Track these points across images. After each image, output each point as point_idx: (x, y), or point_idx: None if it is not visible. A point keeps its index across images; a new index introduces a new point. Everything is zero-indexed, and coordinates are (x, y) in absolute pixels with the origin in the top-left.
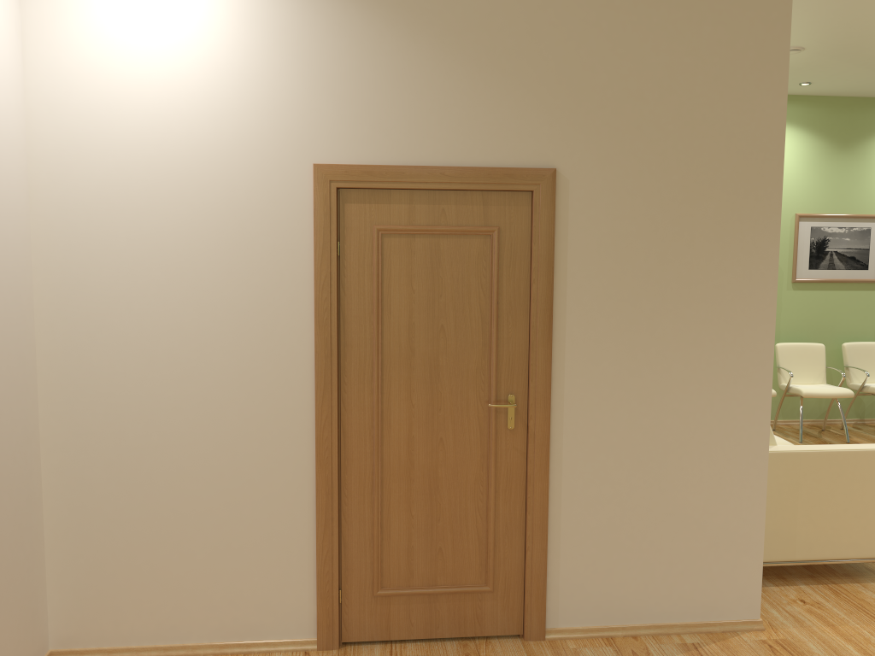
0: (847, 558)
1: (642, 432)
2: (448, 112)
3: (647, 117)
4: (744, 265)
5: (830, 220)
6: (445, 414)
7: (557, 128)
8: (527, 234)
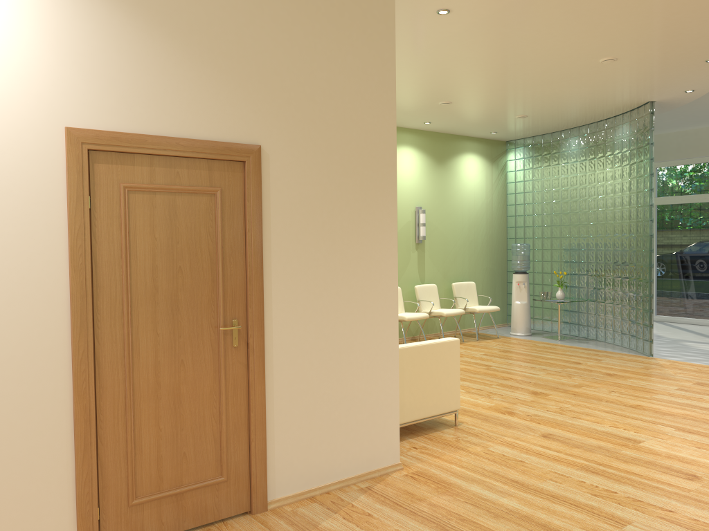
0: (432, 415)
1: (324, 340)
2: (179, 95)
3: (317, 114)
4: (379, 219)
5: None
6: (185, 340)
7: (260, 115)
8: (242, 194)
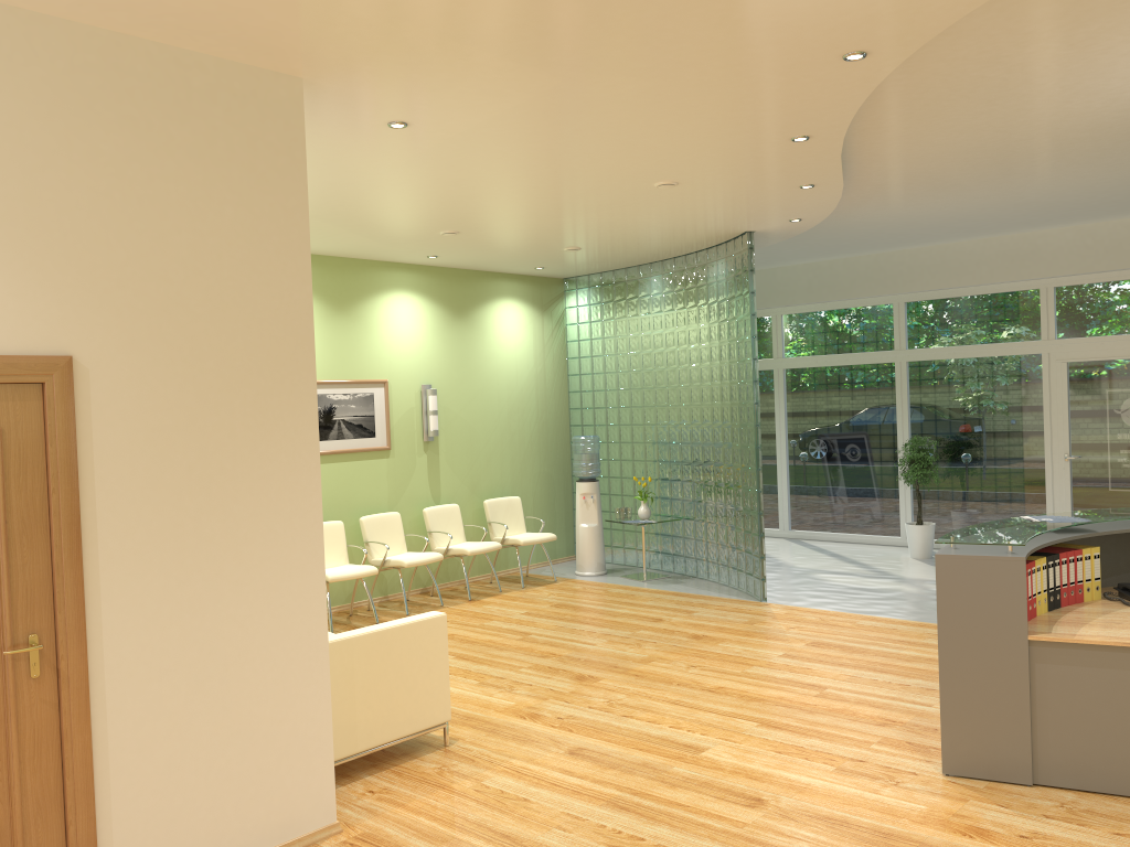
0: (404, 735)
1: (198, 648)
2: None
3: (174, 299)
4: (288, 452)
5: (334, 387)
6: None
7: (70, 309)
8: (40, 434)
